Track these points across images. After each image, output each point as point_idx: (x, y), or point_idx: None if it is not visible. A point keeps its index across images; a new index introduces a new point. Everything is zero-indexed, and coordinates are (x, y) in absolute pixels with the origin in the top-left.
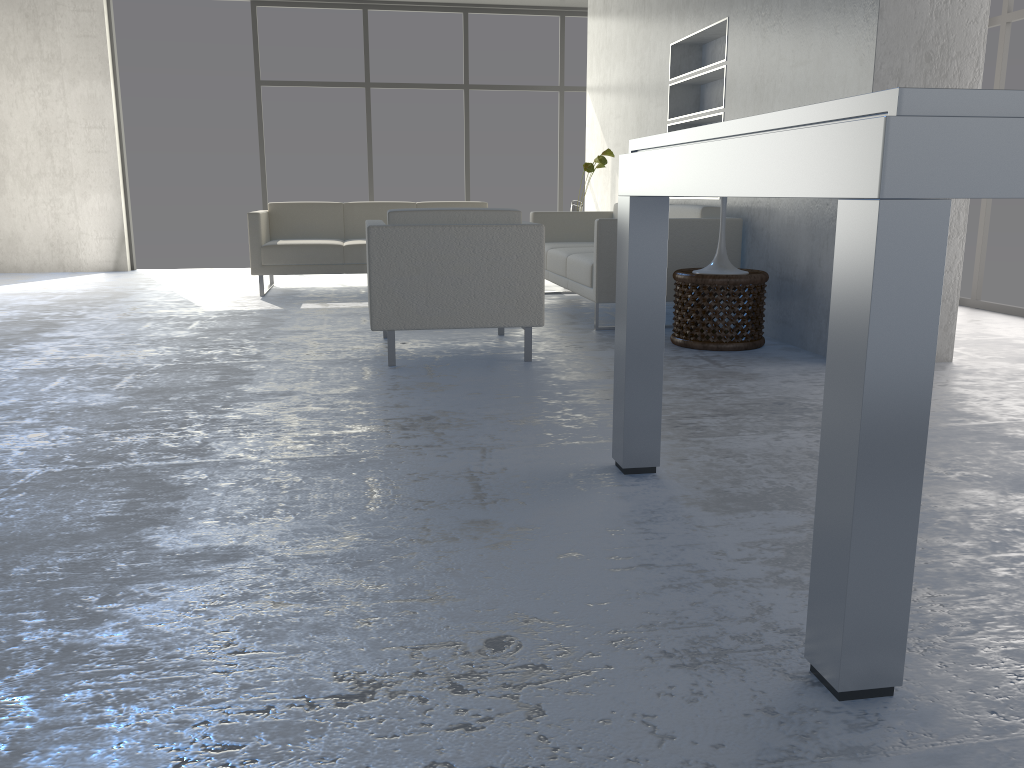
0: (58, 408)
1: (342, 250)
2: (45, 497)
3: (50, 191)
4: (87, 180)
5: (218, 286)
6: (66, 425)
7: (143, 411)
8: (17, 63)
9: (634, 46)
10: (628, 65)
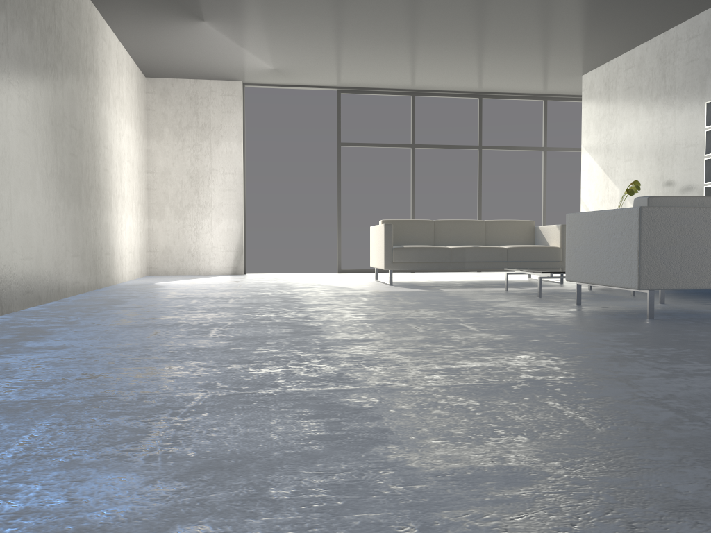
0: (476, 341)
1: (450, 251)
2: (703, 397)
3: (194, 217)
4: (221, 209)
5: (338, 281)
6: (525, 351)
7: (556, 343)
8: (181, 130)
9: (651, 109)
10: (642, 123)
